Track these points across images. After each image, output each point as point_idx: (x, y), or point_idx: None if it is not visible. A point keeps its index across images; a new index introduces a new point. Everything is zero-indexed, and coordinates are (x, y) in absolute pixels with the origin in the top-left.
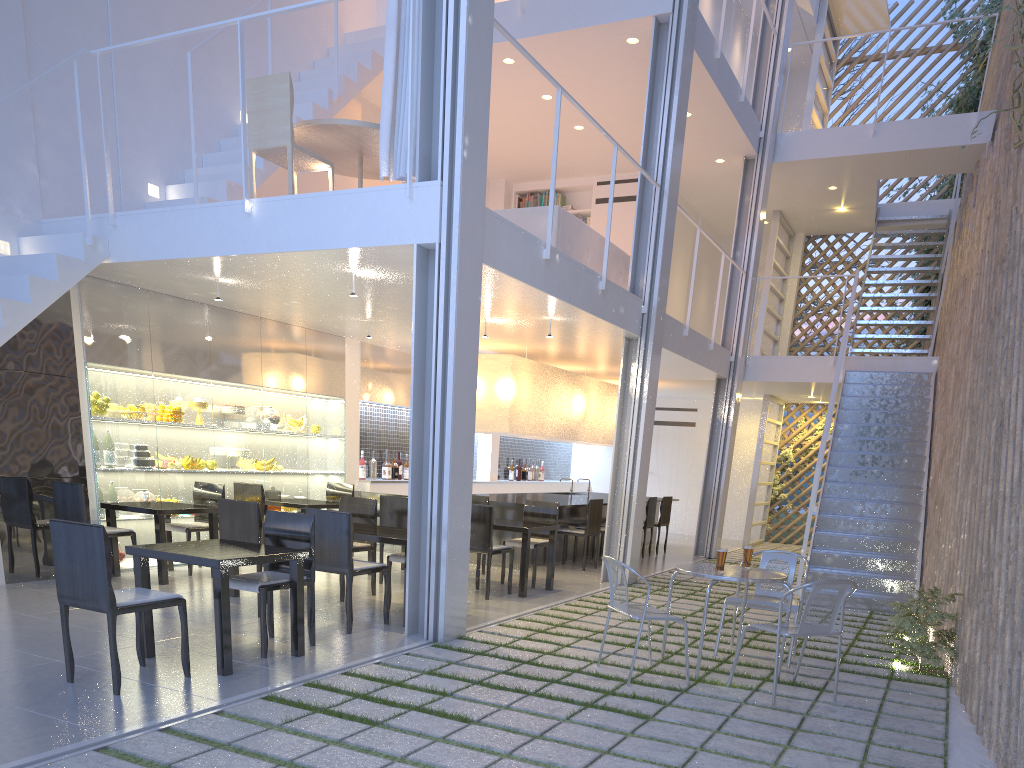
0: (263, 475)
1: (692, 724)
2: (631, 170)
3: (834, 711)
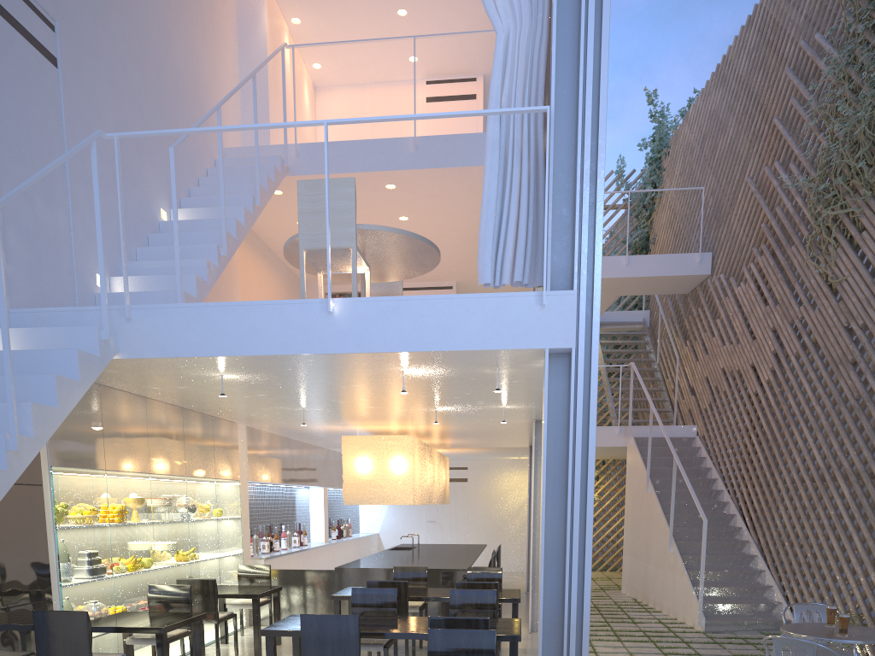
0: (190, 566)
1: None
2: (434, 280)
3: None
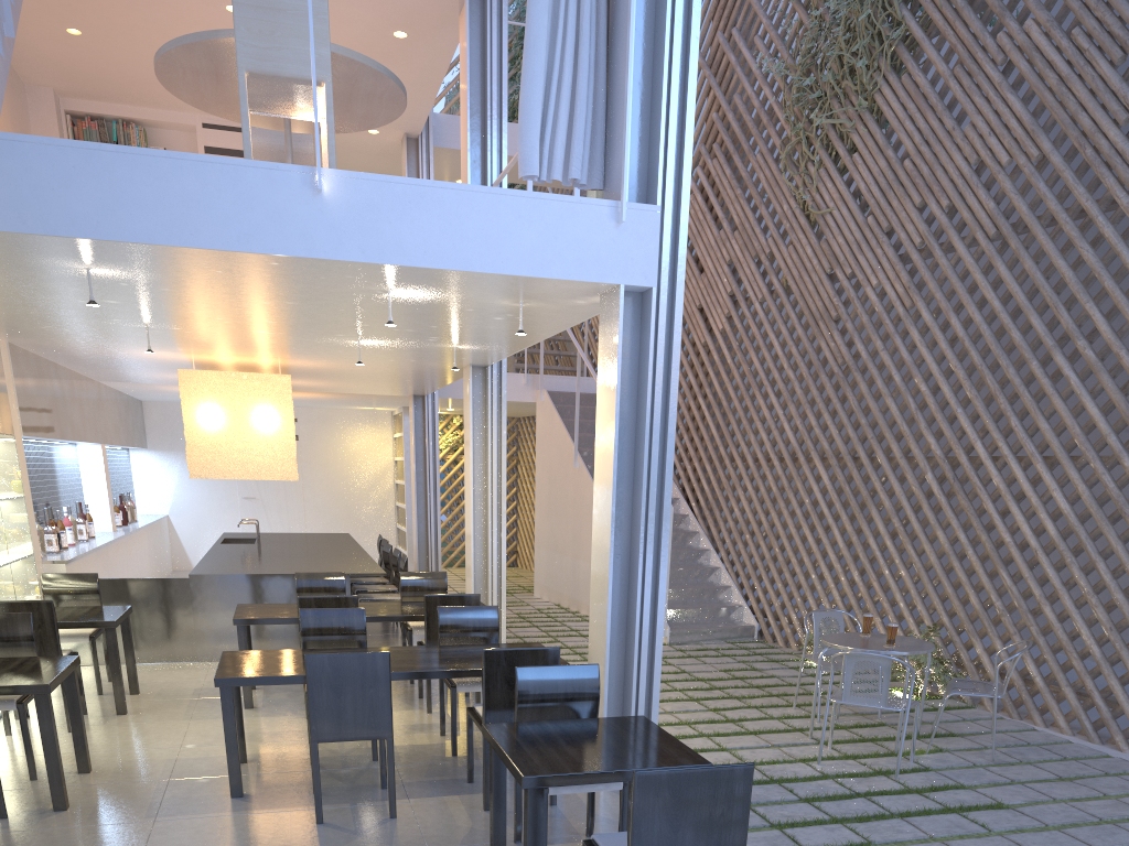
0: None
1: (1034, 800)
2: None
3: (1022, 753)
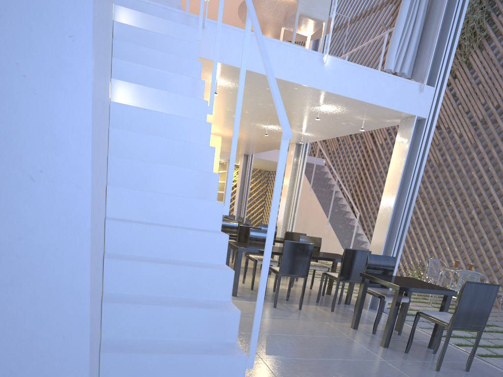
0: None
1: None
2: None
3: None
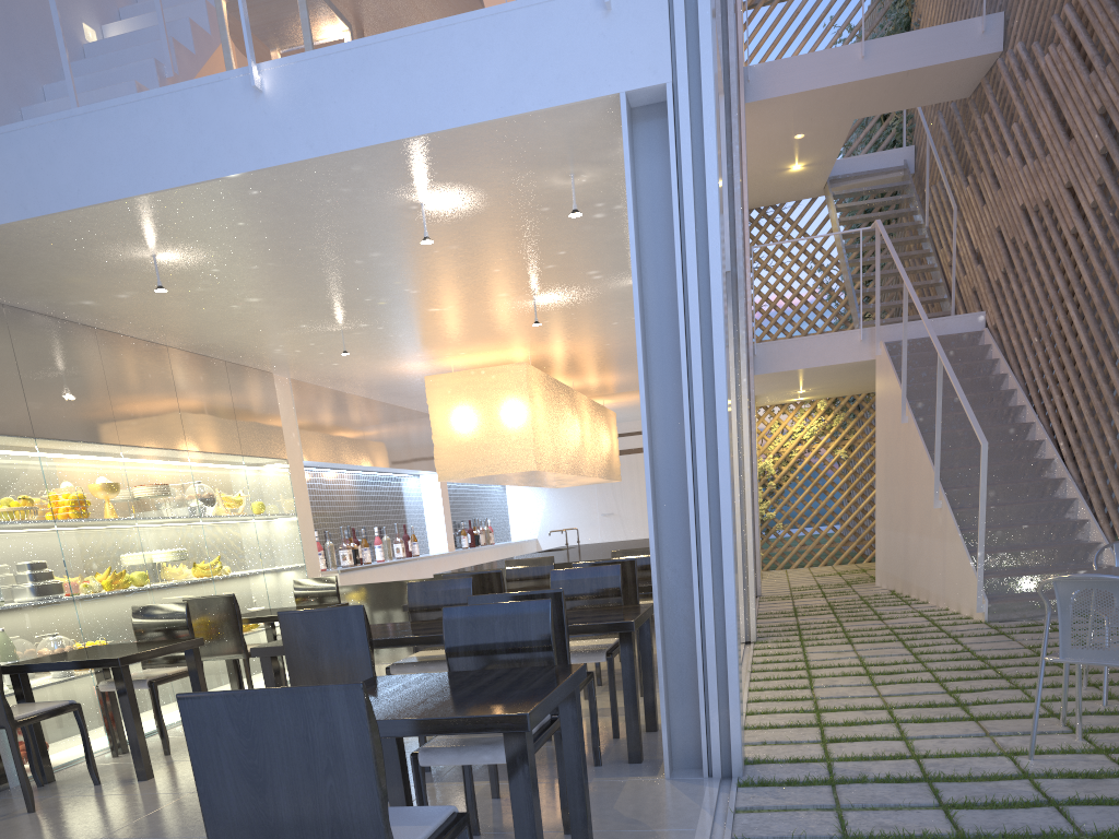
0: (212, 583)
1: None
2: None
3: None
